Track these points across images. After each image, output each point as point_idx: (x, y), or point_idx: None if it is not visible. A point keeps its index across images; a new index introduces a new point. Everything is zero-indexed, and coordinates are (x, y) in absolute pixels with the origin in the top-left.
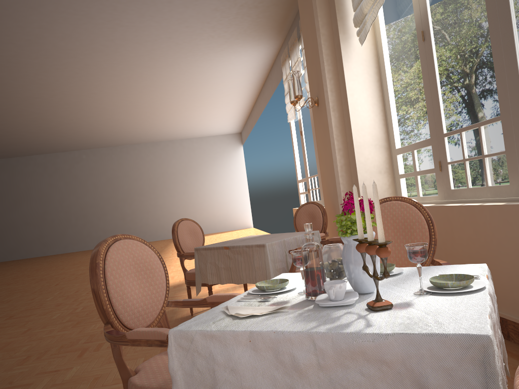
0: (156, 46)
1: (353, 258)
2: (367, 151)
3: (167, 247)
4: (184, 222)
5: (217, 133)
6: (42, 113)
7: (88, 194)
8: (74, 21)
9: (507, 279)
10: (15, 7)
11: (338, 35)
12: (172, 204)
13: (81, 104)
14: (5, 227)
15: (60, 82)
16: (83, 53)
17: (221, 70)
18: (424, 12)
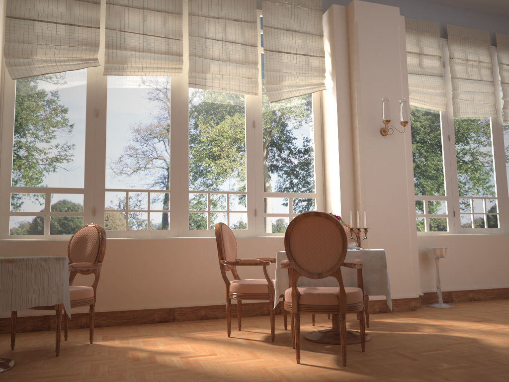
0: None
1: None
2: None
3: None
4: None
5: None
6: None
7: None
8: None
9: (179, 283)
10: None
11: None
12: None
13: None
14: None
15: None
16: None
17: None
18: (103, 98)
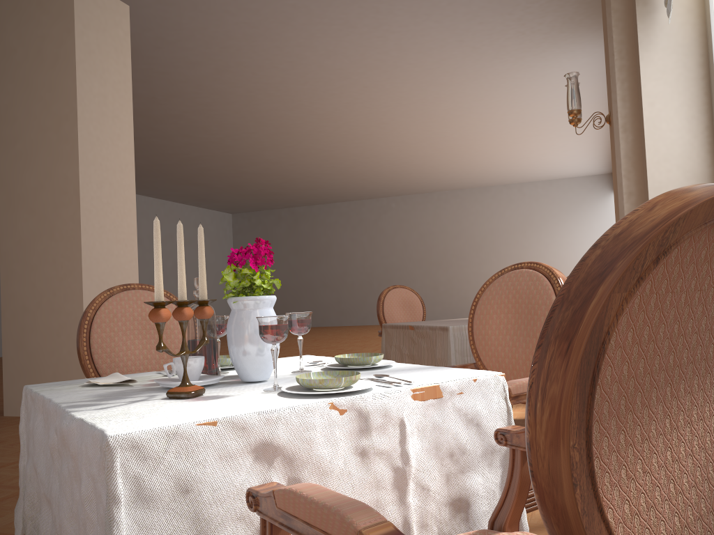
0: (446, 55)
1: (228, 329)
2: None
3: None
4: (396, 290)
5: (573, 175)
6: (331, 150)
7: (395, 253)
8: (333, 32)
9: None
10: (266, 24)
11: (635, 8)
12: None
13: (373, 138)
14: (302, 287)
15: (340, 111)
16: (357, 72)
17: (550, 80)
18: None
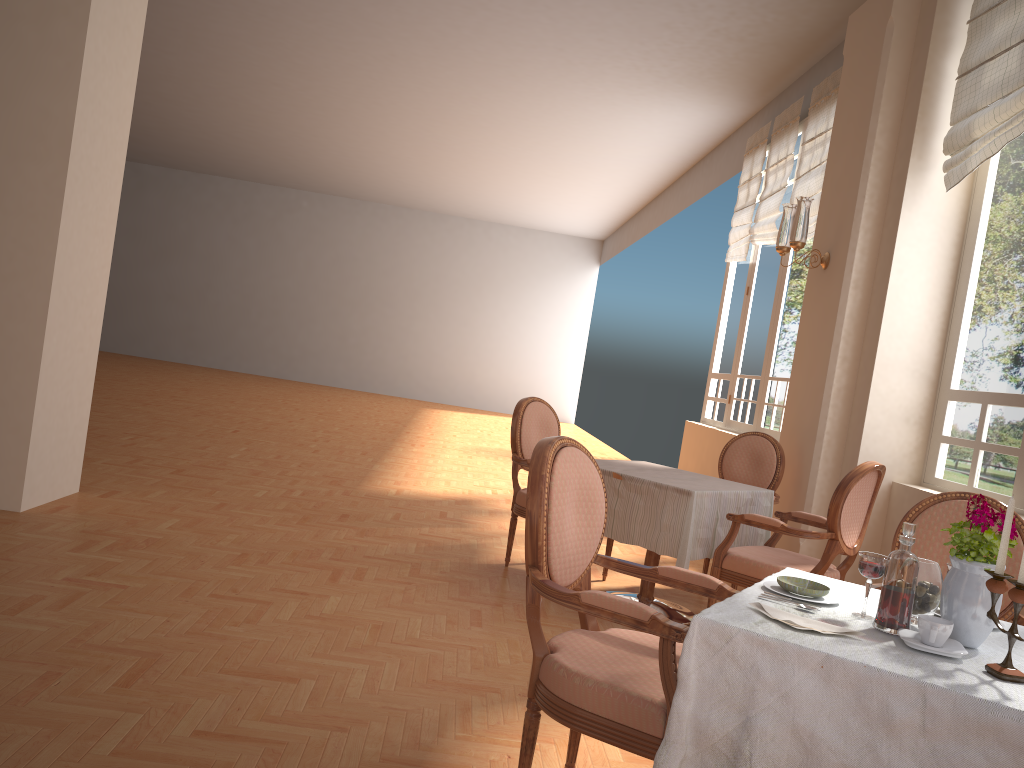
0: (529, 57)
1: (966, 593)
2: (895, 377)
3: (416, 416)
4: (535, 404)
5: (558, 230)
6: (271, 111)
7: (294, 275)
8: None
9: None
10: None
11: (907, 158)
12: (438, 338)
13: (347, 116)
14: (132, 292)
15: (329, 71)
16: (397, 35)
17: (623, 126)
18: None
